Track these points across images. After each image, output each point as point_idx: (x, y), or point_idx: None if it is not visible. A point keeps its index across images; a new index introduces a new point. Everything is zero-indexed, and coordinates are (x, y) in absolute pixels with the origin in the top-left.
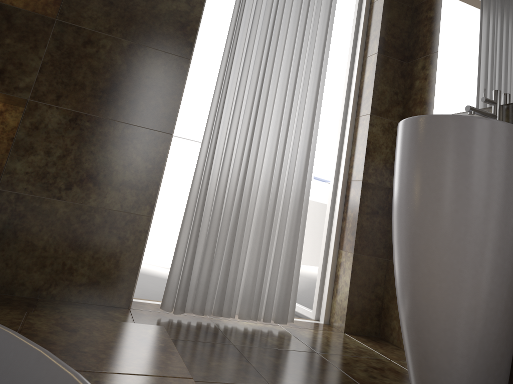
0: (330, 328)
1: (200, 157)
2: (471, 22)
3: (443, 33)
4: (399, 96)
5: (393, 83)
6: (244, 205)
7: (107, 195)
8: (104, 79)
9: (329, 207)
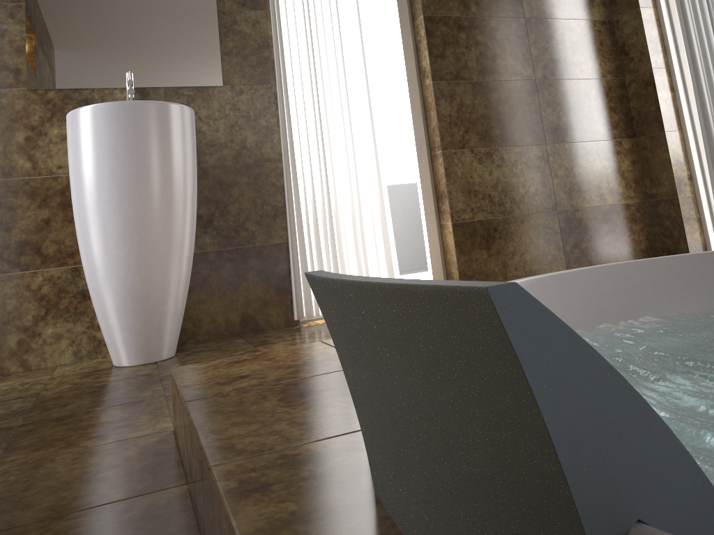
0: None
1: None
2: None
3: None
4: None
5: None
6: None
7: None
8: None
9: None
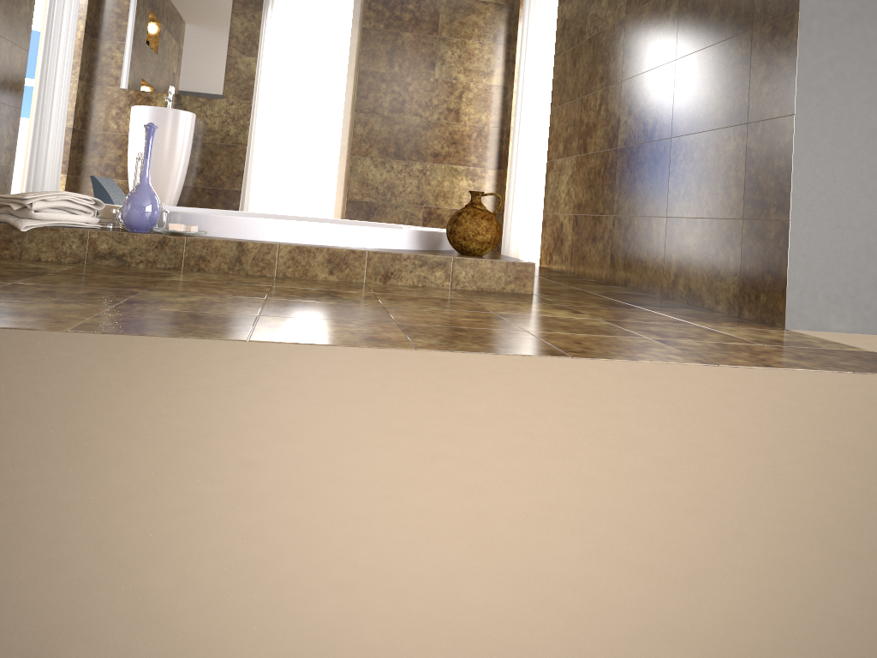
0: None
1: (38, 125)
2: (154, 35)
3: (131, 32)
4: (88, 64)
5: (87, 55)
6: (48, 153)
7: (2, 157)
8: (3, 74)
9: None
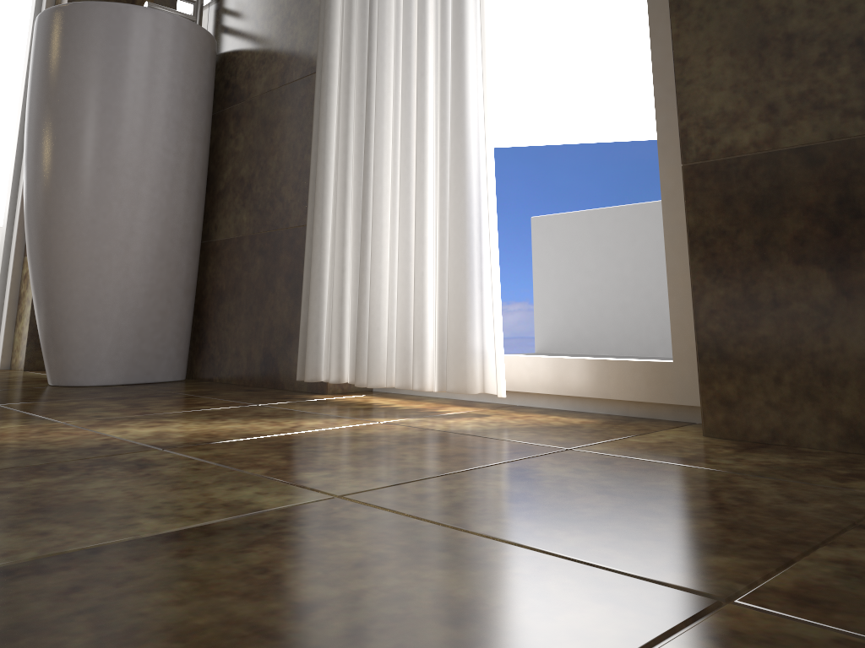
0: (5, 370)
1: None
2: None
3: None
4: None
5: None
6: None
7: None
8: None
9: (9, 196)
